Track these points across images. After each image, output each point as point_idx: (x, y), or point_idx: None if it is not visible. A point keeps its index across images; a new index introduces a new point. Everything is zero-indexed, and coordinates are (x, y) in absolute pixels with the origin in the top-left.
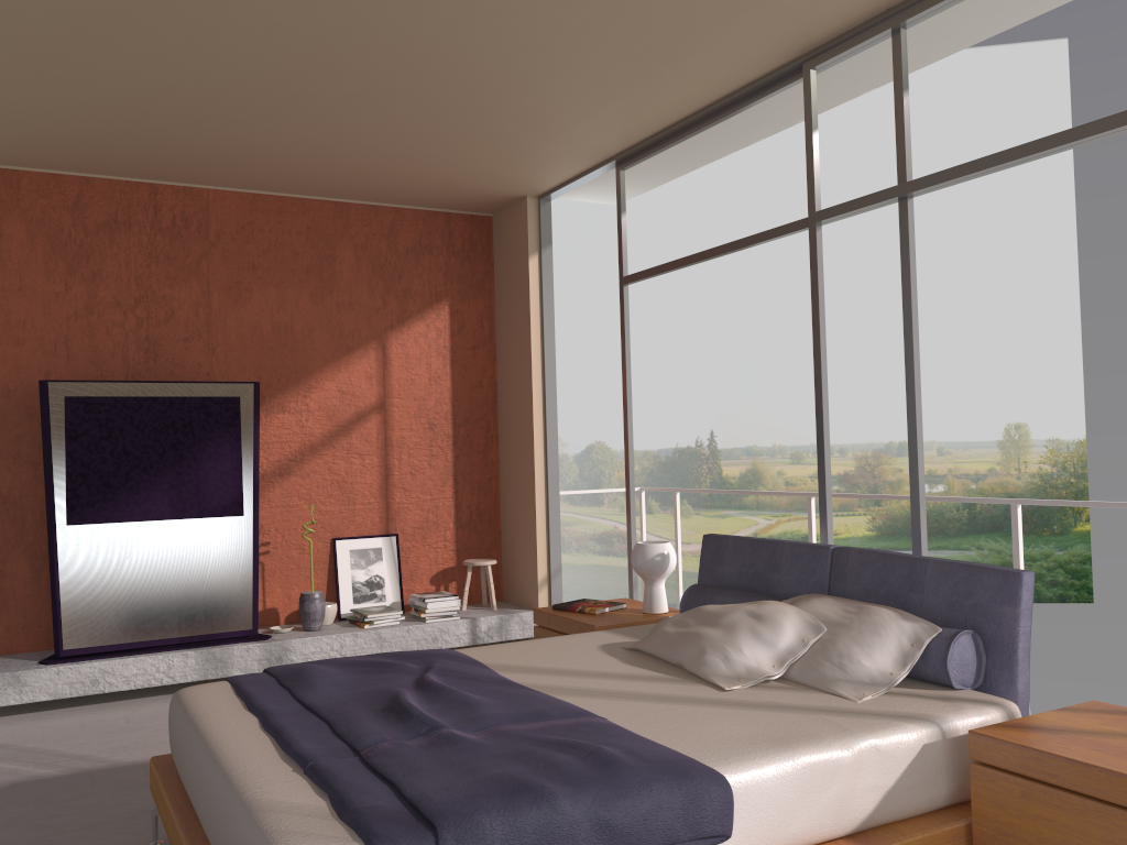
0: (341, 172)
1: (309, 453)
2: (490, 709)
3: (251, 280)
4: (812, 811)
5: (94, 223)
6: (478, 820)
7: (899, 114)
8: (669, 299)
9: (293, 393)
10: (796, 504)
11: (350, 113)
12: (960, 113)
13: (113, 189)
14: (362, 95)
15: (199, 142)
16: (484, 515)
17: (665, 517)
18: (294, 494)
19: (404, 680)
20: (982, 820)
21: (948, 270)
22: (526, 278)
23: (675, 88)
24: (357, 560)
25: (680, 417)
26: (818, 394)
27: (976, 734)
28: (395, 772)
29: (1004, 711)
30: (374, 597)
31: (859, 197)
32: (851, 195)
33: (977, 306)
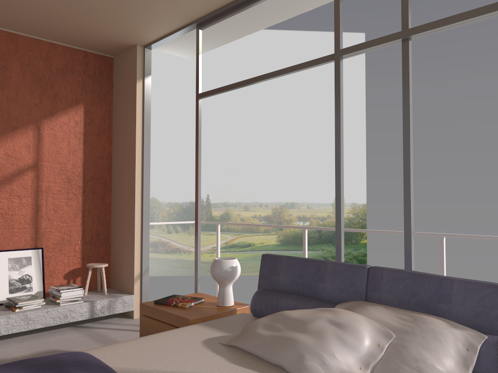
0: (13, 6)
1: None
2: None
3: None
4: None
5: None
6: None
7: None
8: (190, 131)
9: None
10: (245, 229)
11: None
12: None
13: None
14: None
15: None
16: (101, 236)
17: (184, 234)
18: None
19: None
20: None
21: (314, 127)
22: (134, 94)
23: None
24: (13, 265)
25: (193, 187)
26: (337, 165)
27: None
28: None
29: None
30: (24, 289)
31: (278, 91)
32: (274, 90)
33: (325, 144)
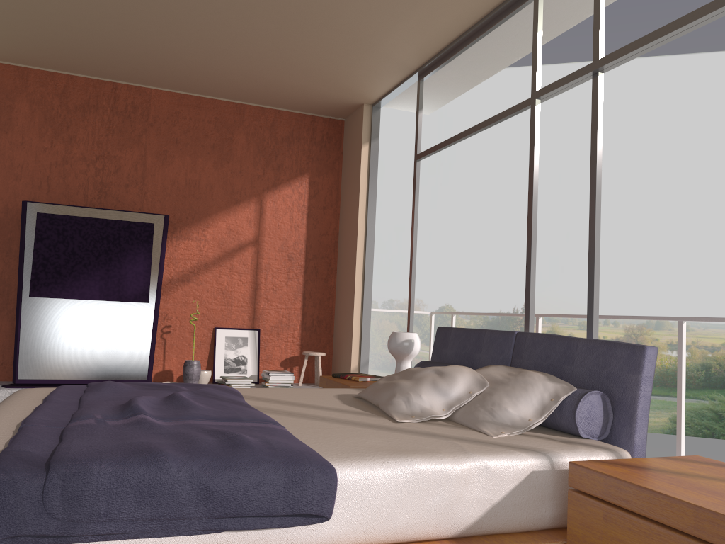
0: (233, 78)
1: (203, 269)
2: (199, 411)
3: (174, 150)
4: (417, 511)
5: (73, 105)
6: (89, 468)
7: (597, 11)
8: (501, 213)
9: (196, 227)
10: None
11: (225, 26)
12: (713, 95)
13: (88, 84)
14: (228, 9)
15: (134, 48)
16: (322, 323)
17: None
18: (190, 295)
19: (165, 394)
20: (574, 539)
21: (699, 202)
22: (359, 160)
23: (445, 8)
24: (229, 344)
25: (504, 292)
26: (529, 226)
27: (574, 465)
28: (71, 435)
29: (614, 455)
30: (239, 370)
31: (637, 150)
32: (632, 148)
33: (719, 229)
